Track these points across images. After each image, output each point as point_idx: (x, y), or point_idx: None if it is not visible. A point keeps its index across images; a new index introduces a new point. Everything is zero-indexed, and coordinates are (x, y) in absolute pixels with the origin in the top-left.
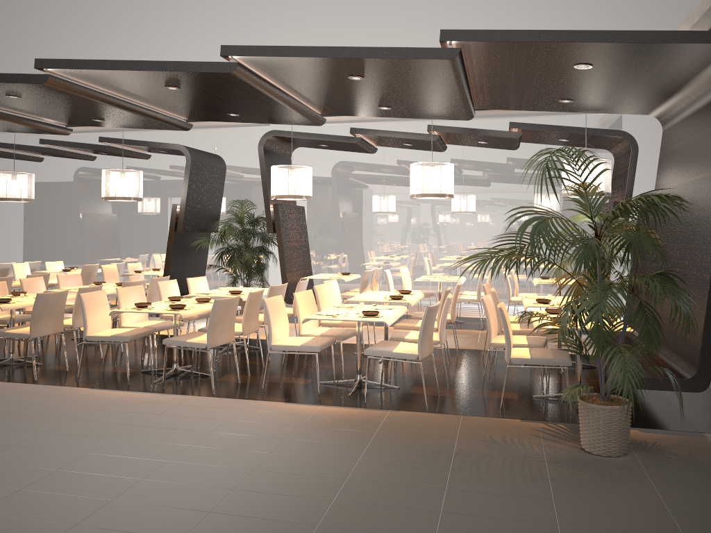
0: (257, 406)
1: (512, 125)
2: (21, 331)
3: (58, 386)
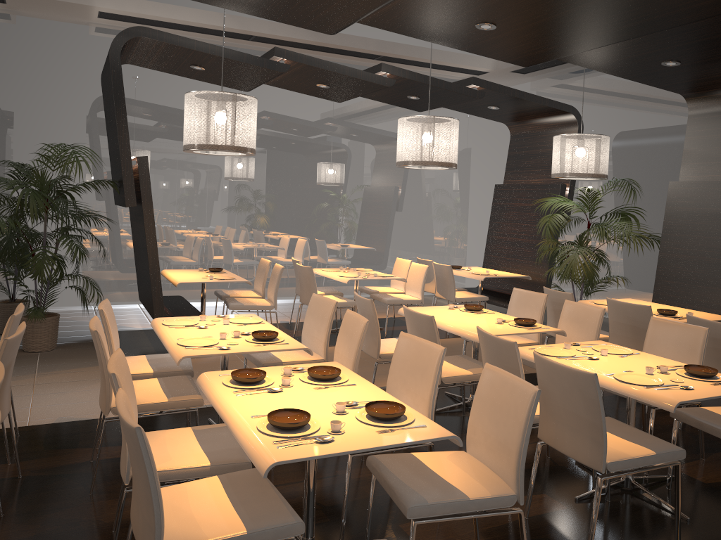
0: None
1: (476, 82)
2: None
3: None
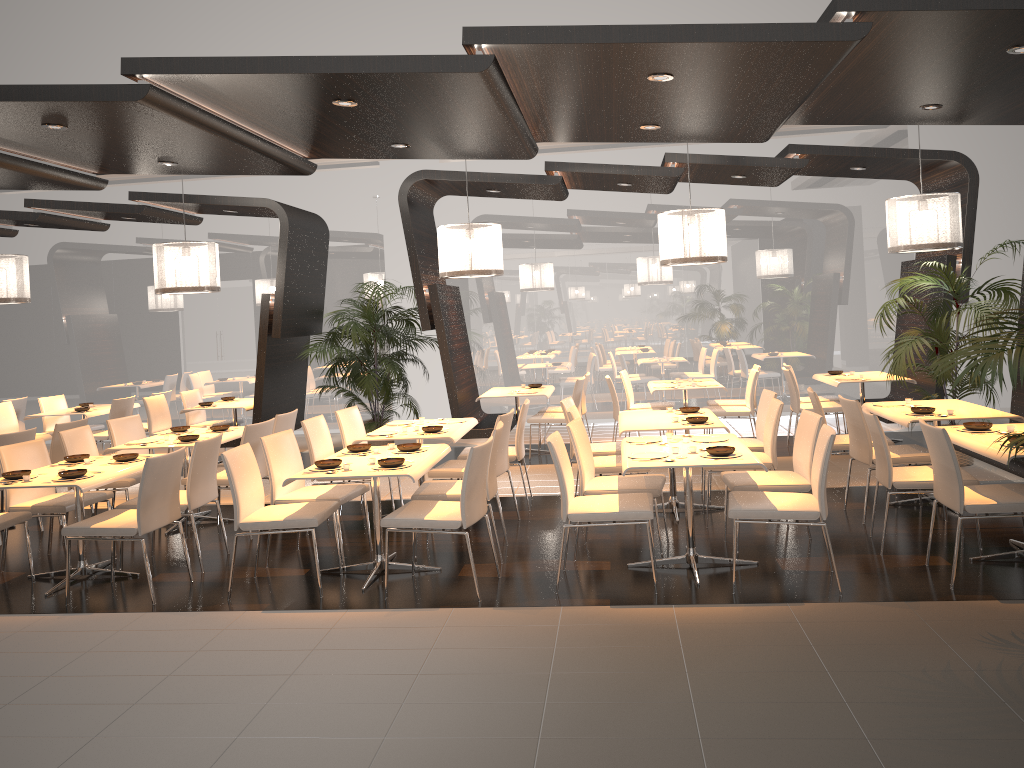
0: (573, 617)
1: (794, 150)
2: (119, 523)
3: (206, 613)
